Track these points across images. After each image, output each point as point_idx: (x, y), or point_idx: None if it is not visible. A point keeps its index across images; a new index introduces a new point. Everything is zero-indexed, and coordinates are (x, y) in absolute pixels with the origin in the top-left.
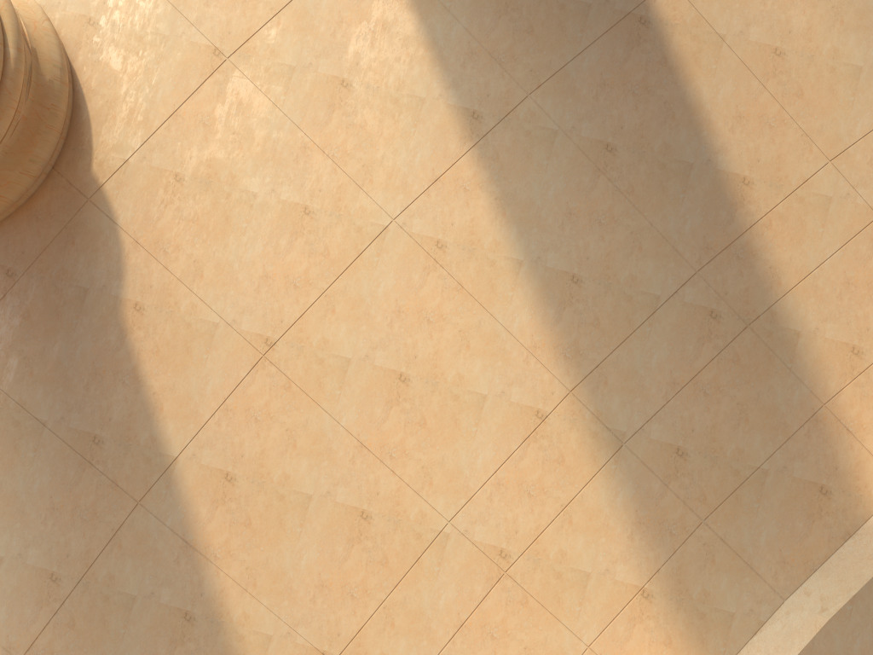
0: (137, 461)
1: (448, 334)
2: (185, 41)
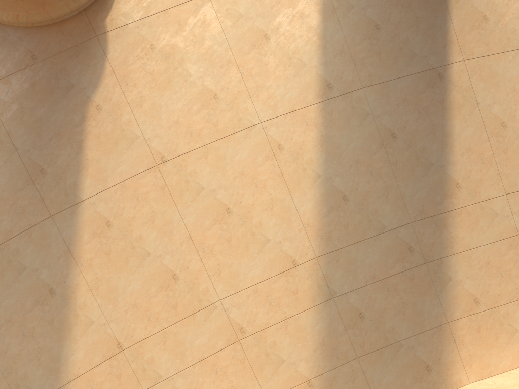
0: (60, 193)
1: (263, 197)
2: None
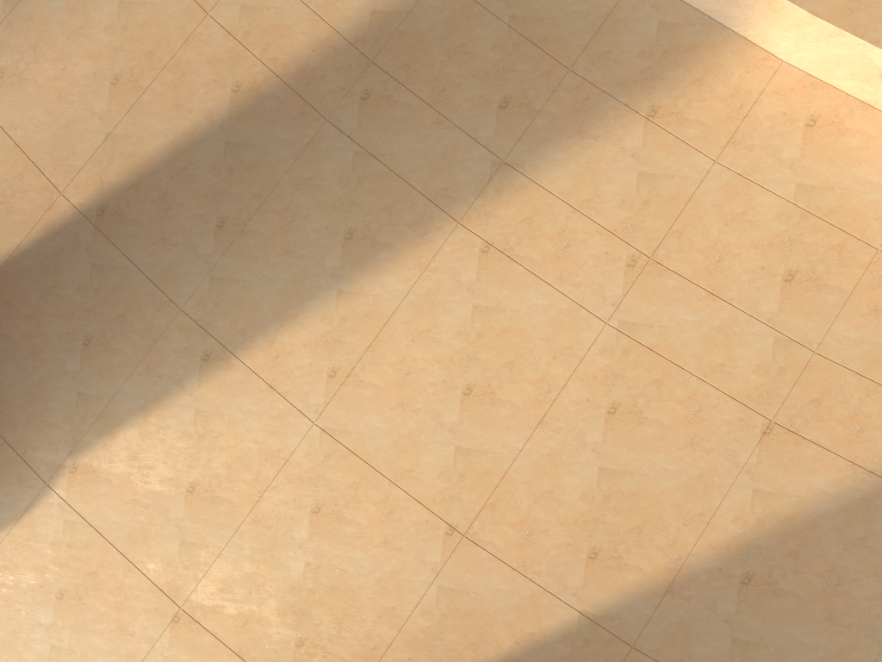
0: (589, 652)
1: (418, 352)
2: (169, 651)
